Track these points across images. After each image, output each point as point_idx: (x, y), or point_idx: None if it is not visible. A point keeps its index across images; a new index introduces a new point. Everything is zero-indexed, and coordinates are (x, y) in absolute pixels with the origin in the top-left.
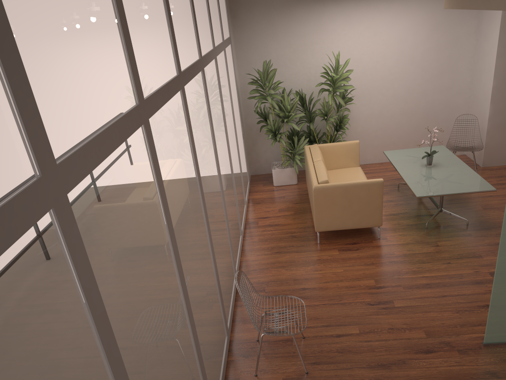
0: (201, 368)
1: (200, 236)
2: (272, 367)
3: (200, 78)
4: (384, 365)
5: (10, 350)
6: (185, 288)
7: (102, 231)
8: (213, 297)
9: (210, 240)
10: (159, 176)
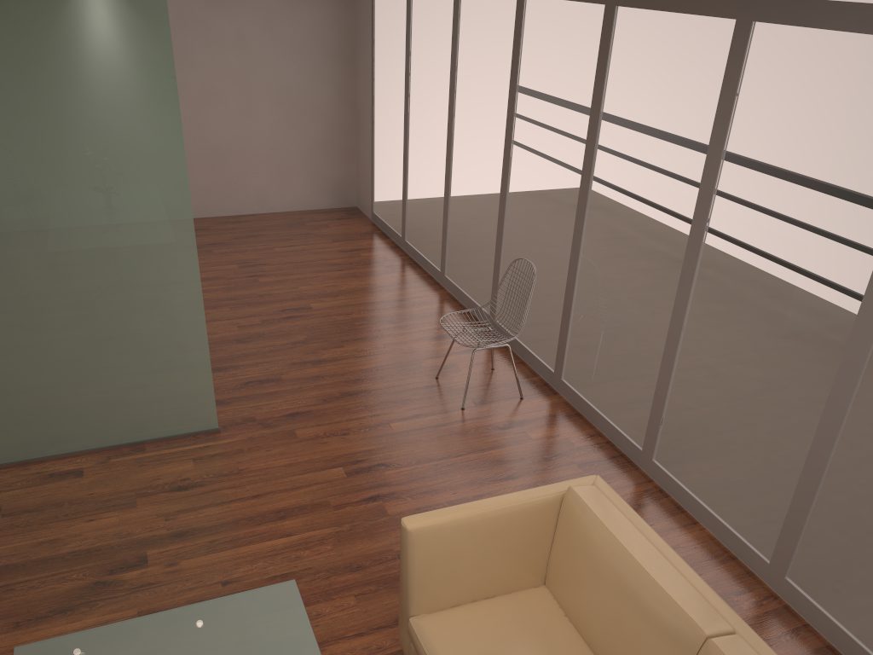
0: (497, 247)
1: (556, 185)
2: (479, 377)
3: (713, 32)
4: (348, 394)
5: (435, 15)
6: (506, 161)
7: (467, 23)
8: (549, 277)
9: (575, 228)
10: (516, 47)
